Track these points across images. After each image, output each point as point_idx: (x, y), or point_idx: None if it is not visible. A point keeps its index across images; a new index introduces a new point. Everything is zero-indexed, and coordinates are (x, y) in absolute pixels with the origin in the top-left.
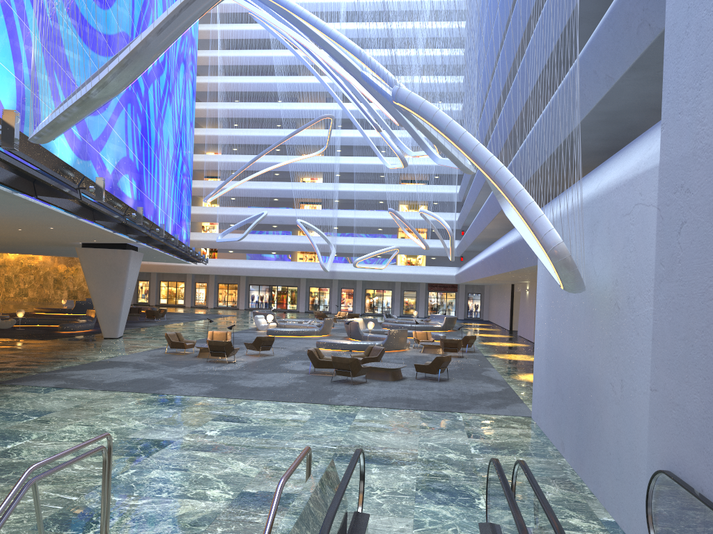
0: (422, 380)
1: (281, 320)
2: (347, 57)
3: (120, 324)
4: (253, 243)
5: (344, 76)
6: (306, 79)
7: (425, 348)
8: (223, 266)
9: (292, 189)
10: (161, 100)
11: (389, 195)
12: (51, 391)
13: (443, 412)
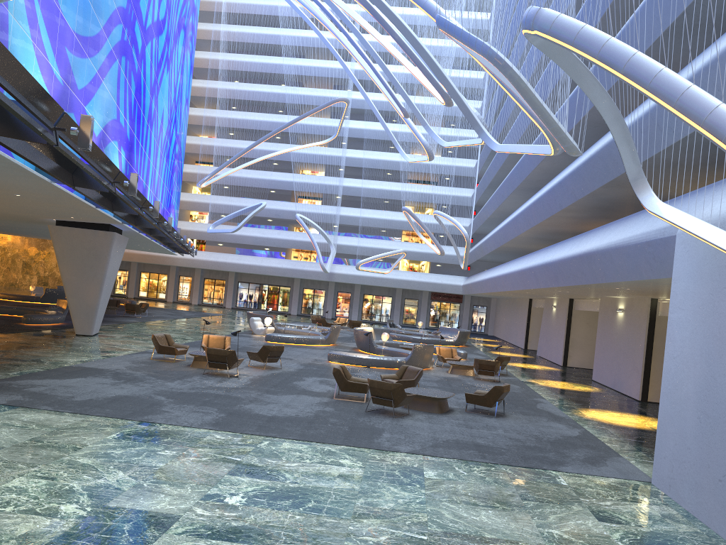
0: (475, 414)
1: (277, 324)
2: (396, 13)
3: (96, 319)
4: (245, 236)
5: (382, 43)
6: (314, 63)
7: (453, 368)
8: (211, 260)
9: (291, 181)
10: (158, 64)
11: (397, 194)
12: (1, 412)
13: (533, 470)
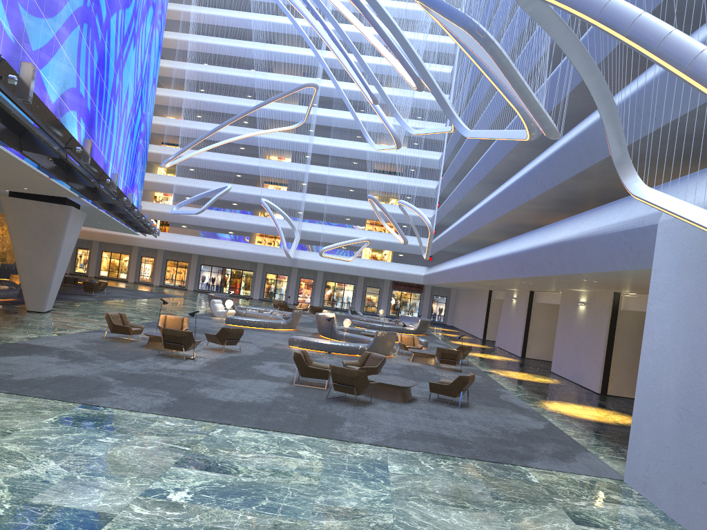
0: (439, 404)
1: (239, 307)
2: None
3: (49, 295)
4: (210, 219)
5: (354, 24)
6: (284, 49)
7: (415, 357)
8: (174, 241)
9: (258, 166)
10: (124, 37)
11: (362, 183)
12: None
13: (502, 465)
